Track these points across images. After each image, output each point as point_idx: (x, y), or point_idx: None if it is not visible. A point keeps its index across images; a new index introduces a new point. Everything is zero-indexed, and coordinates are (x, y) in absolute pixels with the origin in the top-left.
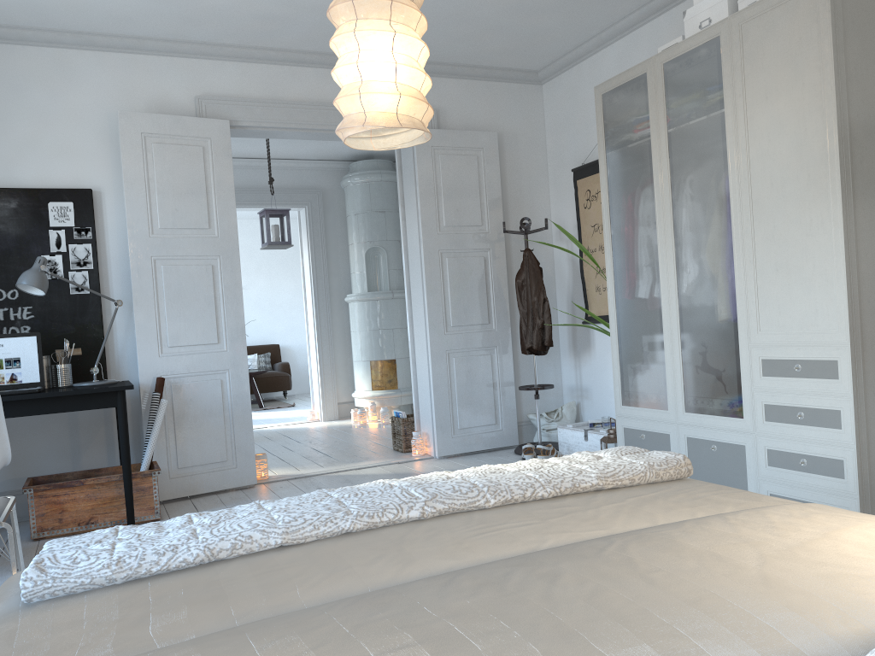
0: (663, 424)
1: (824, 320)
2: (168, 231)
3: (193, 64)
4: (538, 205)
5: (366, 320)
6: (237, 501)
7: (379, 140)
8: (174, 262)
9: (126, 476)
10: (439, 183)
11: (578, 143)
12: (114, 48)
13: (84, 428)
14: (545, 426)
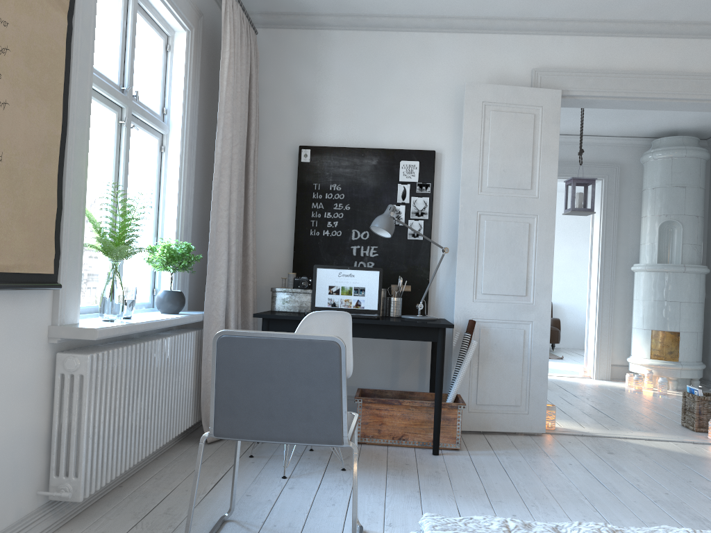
0: None
1: None
2: (494, 189)
3: (534, 40)
4: None
5: (651, 290)
6: (527, 448)
7: None
8: (496, 218)
9: (436, 405)
10: None
11: None
12: (467, 29)
13: (403, 354)
14: None
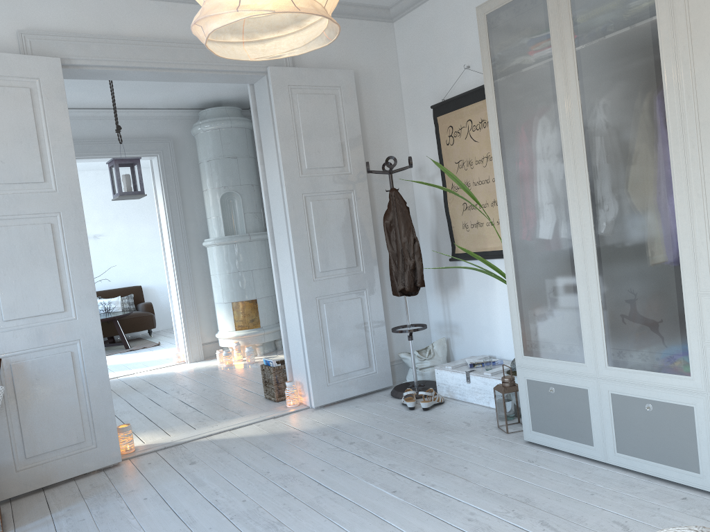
0: (579, 377)
1: None
2: None
3: None
4: (397, 144)
5: (225, 263)
6: (98, 492)
7: (256, 47)
8: (4, 223)
9: None
10: (298, 124)
11: (436, 79)
12: None
13: None
14: (418, 365)
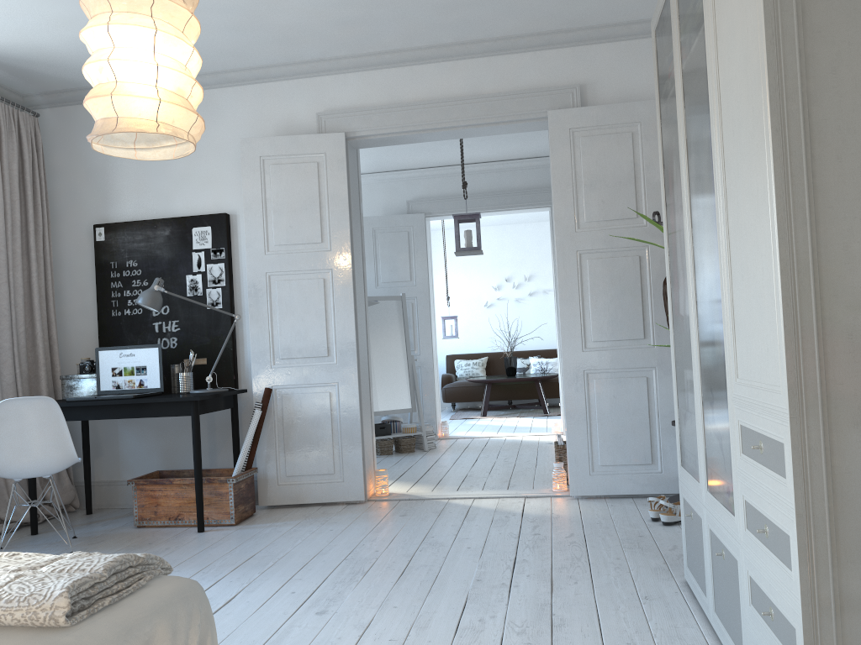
0: (698, 502)
1: (773, 369)
2: (283, 247)
3: (317, 82)
4: None
5: None
6: (318, 517)
7: (184, 146)
8: (288, 277)
9: (195, 480)
10: (579, 171)
11: None
12: (247, 80)
13: (219, 430)
14: None
